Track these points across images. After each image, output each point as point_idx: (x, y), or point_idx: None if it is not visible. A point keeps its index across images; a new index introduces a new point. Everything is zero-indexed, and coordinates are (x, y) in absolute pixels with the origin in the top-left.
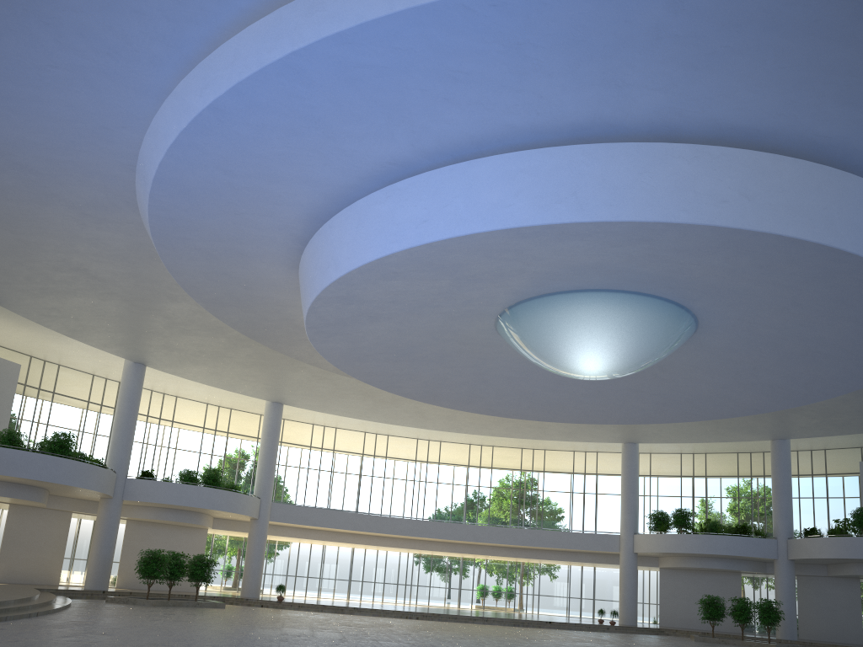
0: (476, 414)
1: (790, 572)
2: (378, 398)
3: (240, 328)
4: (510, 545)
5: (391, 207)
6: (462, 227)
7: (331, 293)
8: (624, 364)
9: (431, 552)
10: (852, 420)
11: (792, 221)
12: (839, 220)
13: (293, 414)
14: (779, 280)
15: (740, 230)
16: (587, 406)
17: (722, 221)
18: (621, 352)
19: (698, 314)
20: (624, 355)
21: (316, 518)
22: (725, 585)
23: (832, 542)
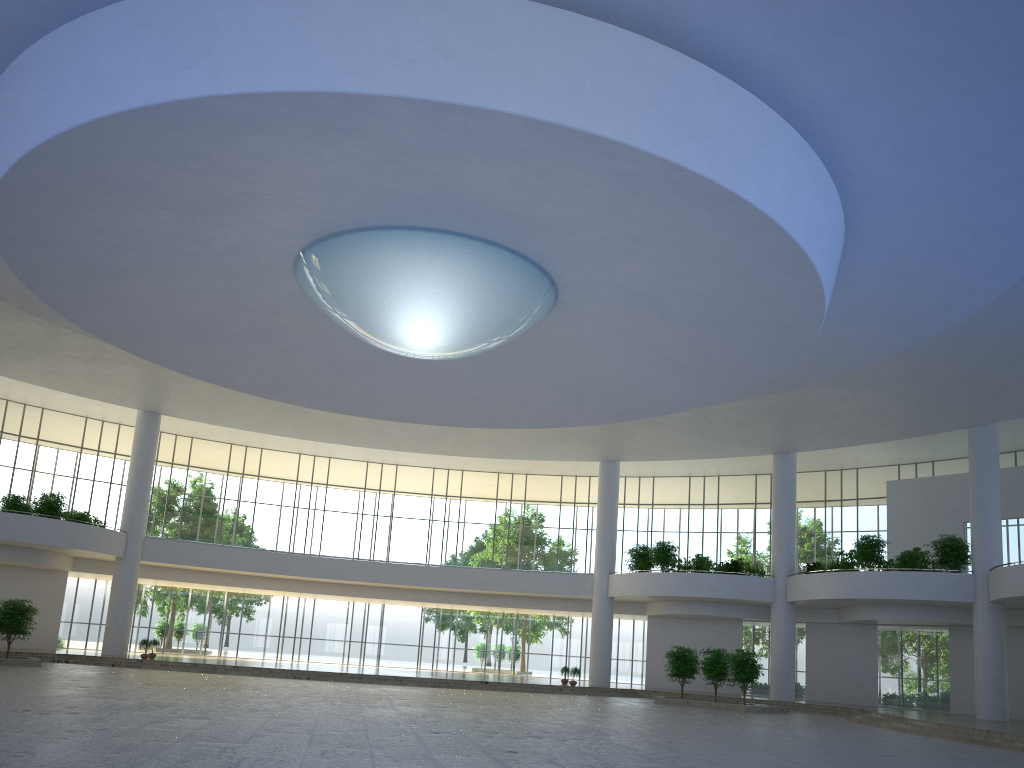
0: (409, 426)
1: (789, 618)
2: (277, 405)
3: (14, 302)
4: (461, 590)
5: (15, 93)
6: (81, 112)
7: (9, 230)
8: (453, 333)
9: (373, 600)
10: (859, 426)
11: (517, 92)
12: (594, 92)
13: (199, 431)
14: (583, 199)
15: (440, 104)
16: (486, 404)
17: (410, 91)
18: (441, 316)
19: (542, 264)
20: (448, 320)
21: (207, 557)
22: (723, 636)
23: (829, 578)
